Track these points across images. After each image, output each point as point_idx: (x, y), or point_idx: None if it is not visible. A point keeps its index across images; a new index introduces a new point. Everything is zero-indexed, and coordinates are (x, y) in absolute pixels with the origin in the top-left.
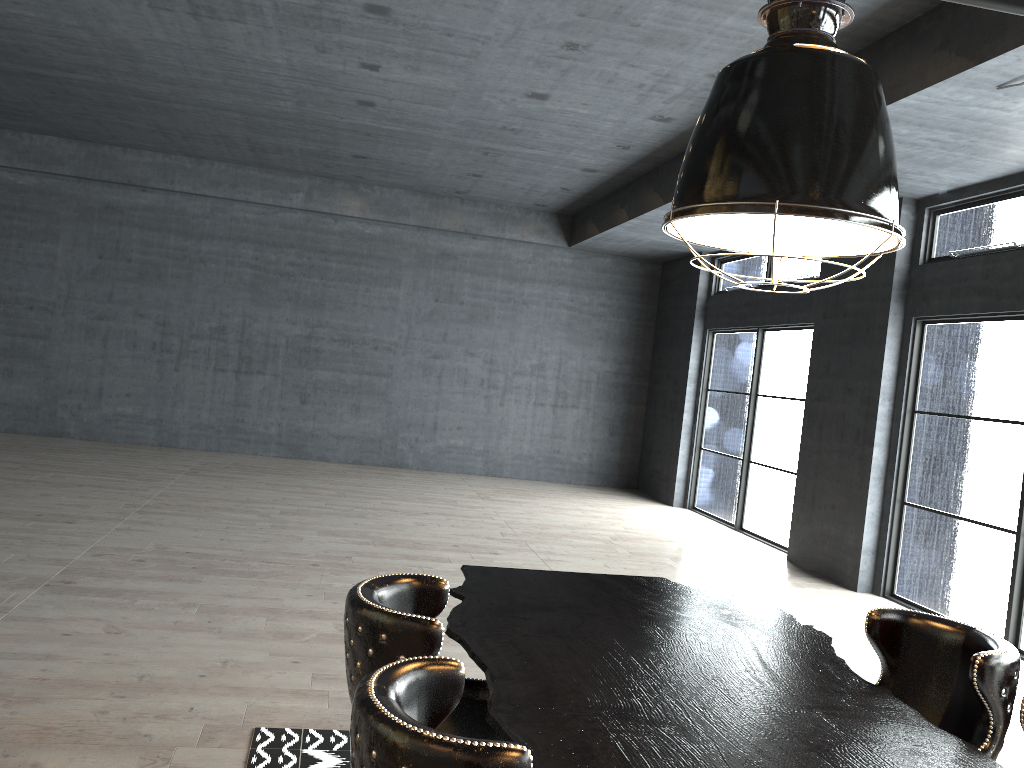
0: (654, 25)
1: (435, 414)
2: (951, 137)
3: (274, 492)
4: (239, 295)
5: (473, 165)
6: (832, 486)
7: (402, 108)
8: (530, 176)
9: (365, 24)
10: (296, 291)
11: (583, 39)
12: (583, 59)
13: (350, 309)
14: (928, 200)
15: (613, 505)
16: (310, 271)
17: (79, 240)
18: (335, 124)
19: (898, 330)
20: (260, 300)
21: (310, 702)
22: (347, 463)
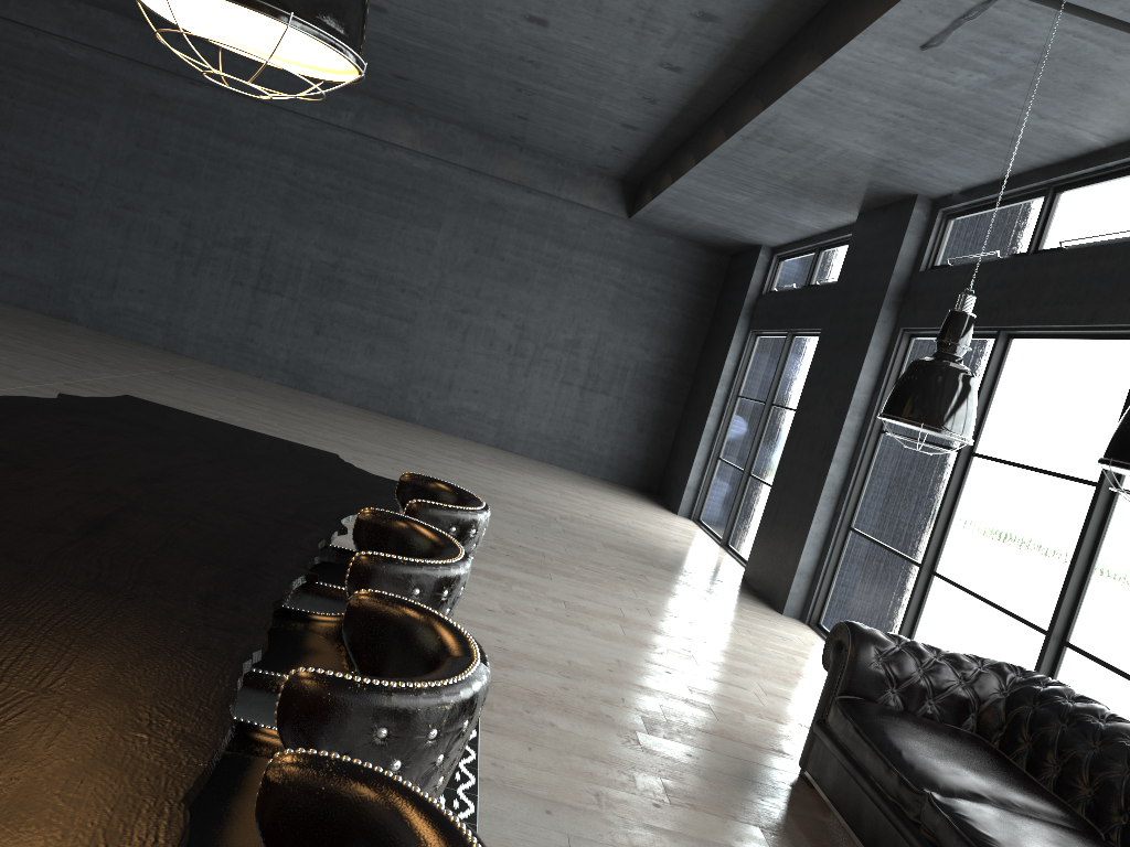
0: None
1: (453, 372)
2: (917, 114)
3: (235, 404)
4: (270, 209)
5: (513, 104)
6: (792, 502)
7: (414, 19)
8: (575, 126)
9: None
10: (330, 215)
11: None
12: None
13: (383, 244)
14: (943, 201)
15: (607, 498)
16: (348, 197)
17: (119, 124)
18: None
19: (885, 340)
20: (291, 218)
21: None
22: (351, 405)
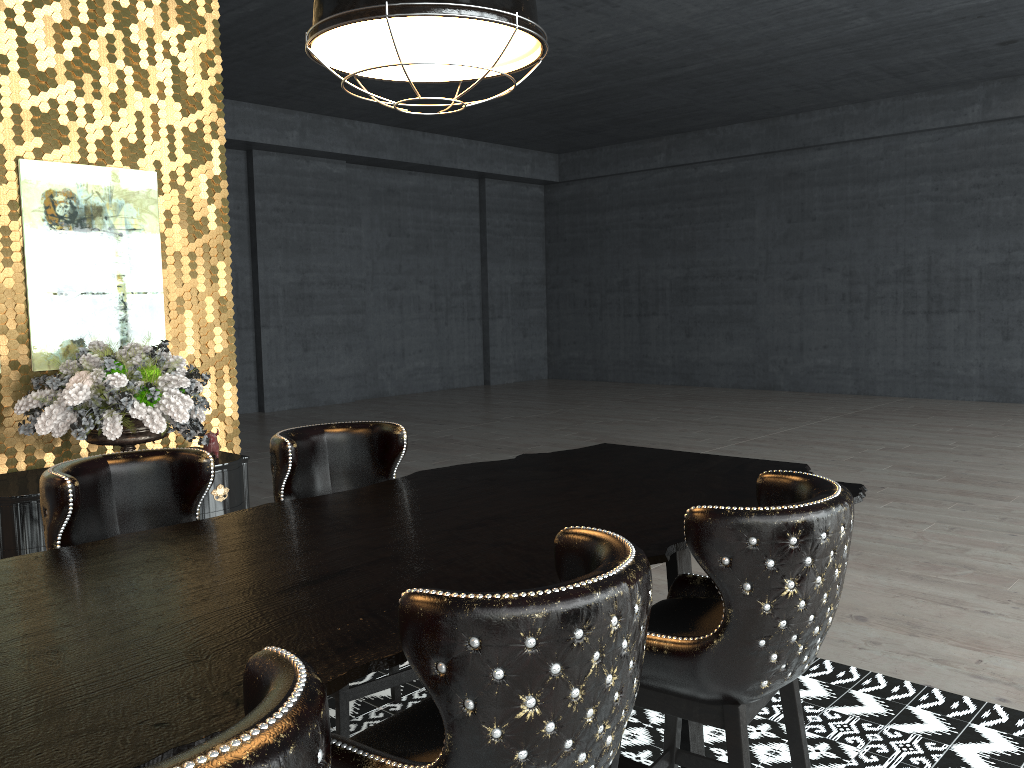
0: None
1: None
2: None
3: (910, 431)
4: (921, 232)
5: None
6: None
7: None
8: None
9: None
10: (984, 215)
11: None
12: None
13: None
14: None
15: None
16: (999, 189)
17: (770, 210)
18: (932, 20)
19: None
20: (944, 233)
21: None
22: None
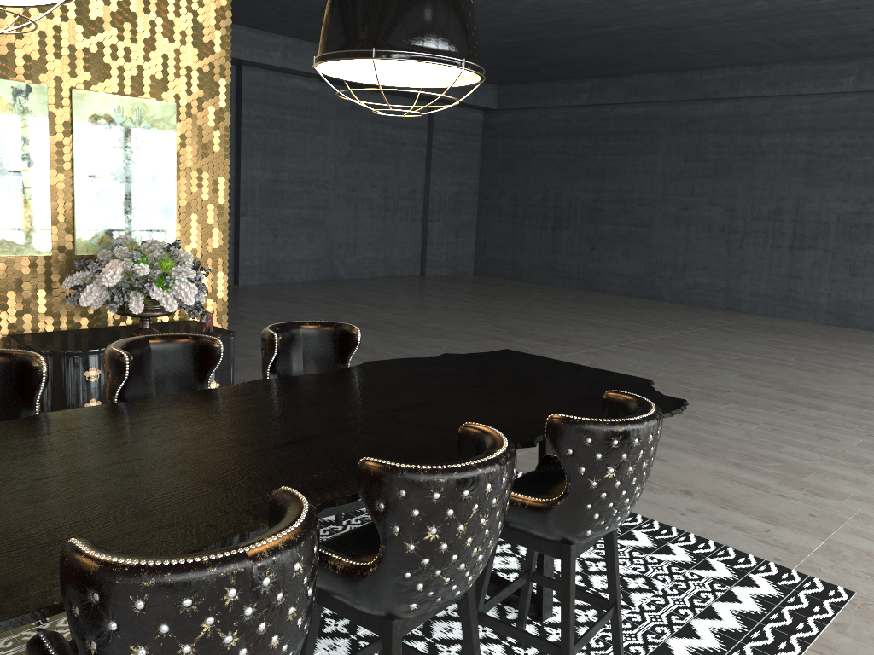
0: None
1: None
2: None
3: (762, 346)
4: (793, 180)
5: None
6: None
7: None
8: None
9: None
10: (847, 170)
11: None
12: None
13: None
14: None
15: None
16: (862, 150)
17: (671, 150)
18: (818, 7)
19: None
20: (812, 182)
21: None
22: None
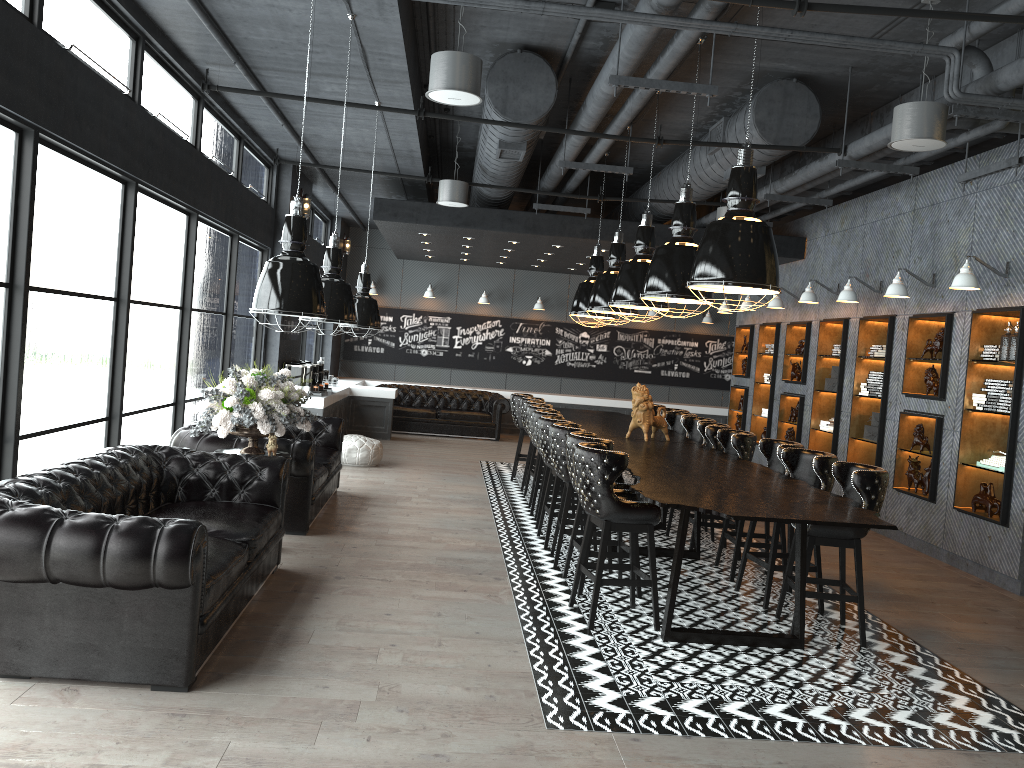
0: None
1: None
2: None
3: None
4: None
5: None
6: None
7: None
8: None
9: None
10: None
11: None
12: None
13: None
14: None
15: None
16: None
17: None
18: None
19: None
20: None
21: None
22: None
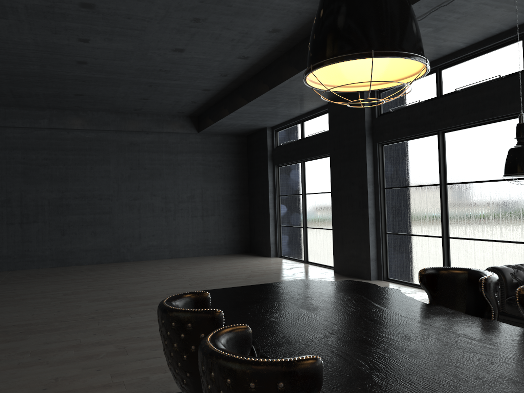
0: (239, 5)
1: (139, 230)
2: None
3: (56, 285)
4: (16, 180)
5: (143, 93)
6: (351, 231)
7: (103, 63)
8: (175, 96)
9: (80, 15)
10: (50, 173)
11: (202, 15)
12: (202, 27)
13: (83, 179)
14: None
15: (241, 261)
16: (57, 161)
17: None
18: (64, 76)
19: (371, 150)
20: (29, 181)
21: (114, 389)
22: (93, 264)
